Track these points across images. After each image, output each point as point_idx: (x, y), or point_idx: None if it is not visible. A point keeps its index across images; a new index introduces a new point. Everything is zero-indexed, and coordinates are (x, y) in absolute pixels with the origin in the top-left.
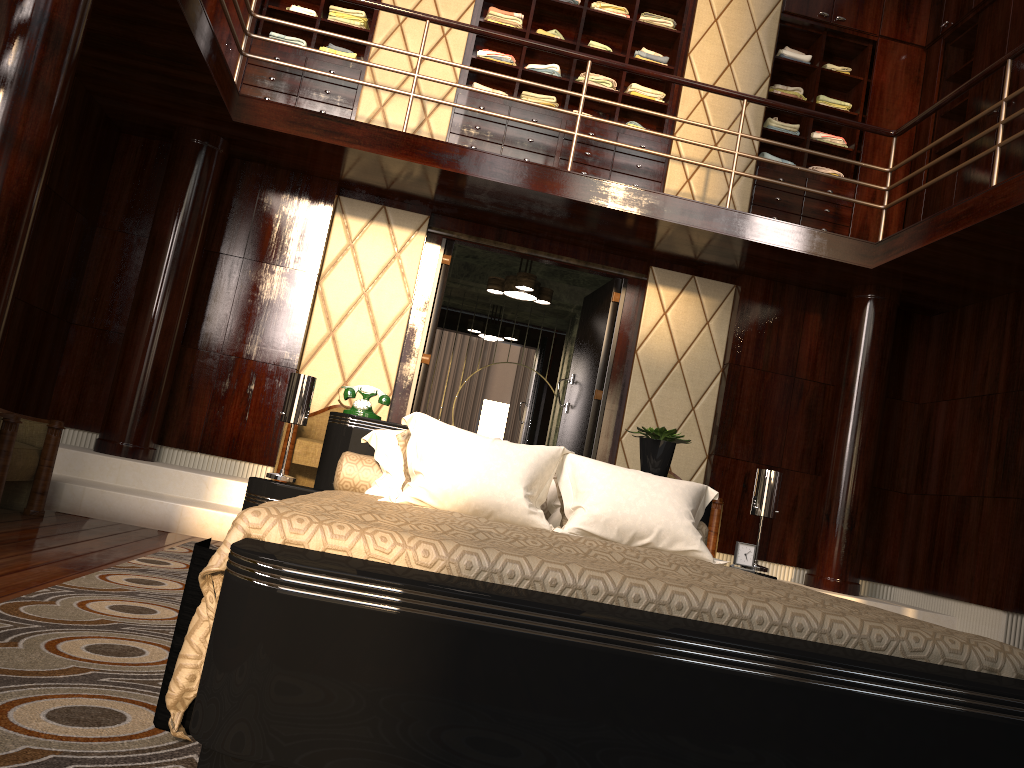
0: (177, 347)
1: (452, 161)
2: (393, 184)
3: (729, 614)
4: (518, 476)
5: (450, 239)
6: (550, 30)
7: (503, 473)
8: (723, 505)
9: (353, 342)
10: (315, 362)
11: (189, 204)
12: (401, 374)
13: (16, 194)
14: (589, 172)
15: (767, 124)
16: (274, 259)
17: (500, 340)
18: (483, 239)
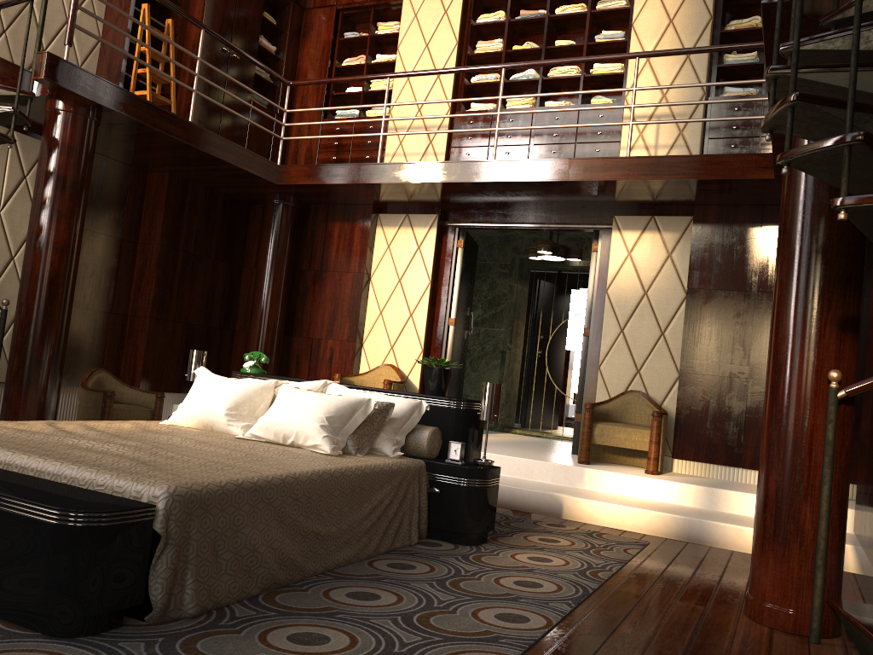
0: (277, 337)
1: (408, 175)
2: (397, 198)
3: (20, 465)
4: (225, 402)
5: (461, 227)
6: (533, 41)
7: (216, 400)
8: (692, 418)
9: (394, 317)
10: (371, 335)
11: (272, 243)
12: (434, 336)
13: (51, 272)
14: (557, 149)
15: (724, 60)
16: (338, 268)
17: (578, 295)
18: (482, 222)
